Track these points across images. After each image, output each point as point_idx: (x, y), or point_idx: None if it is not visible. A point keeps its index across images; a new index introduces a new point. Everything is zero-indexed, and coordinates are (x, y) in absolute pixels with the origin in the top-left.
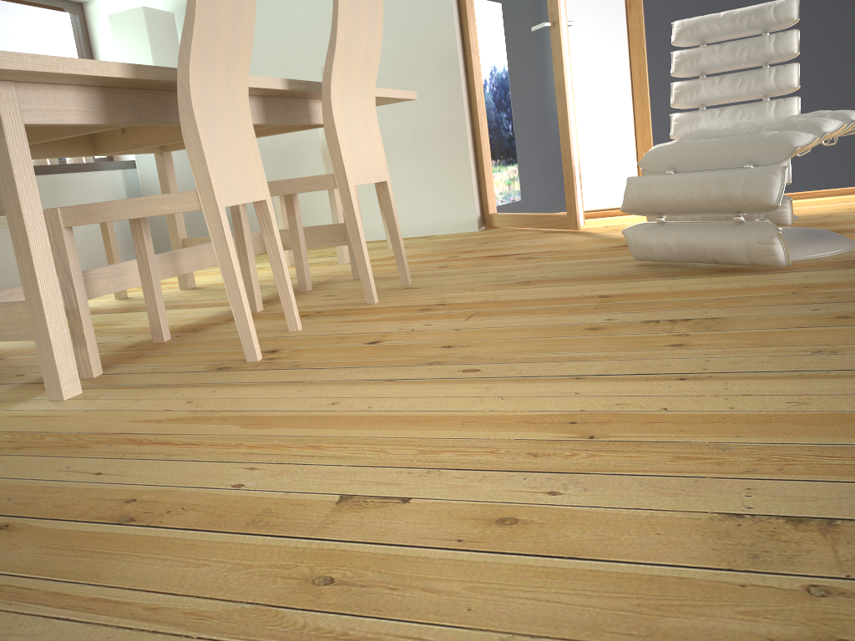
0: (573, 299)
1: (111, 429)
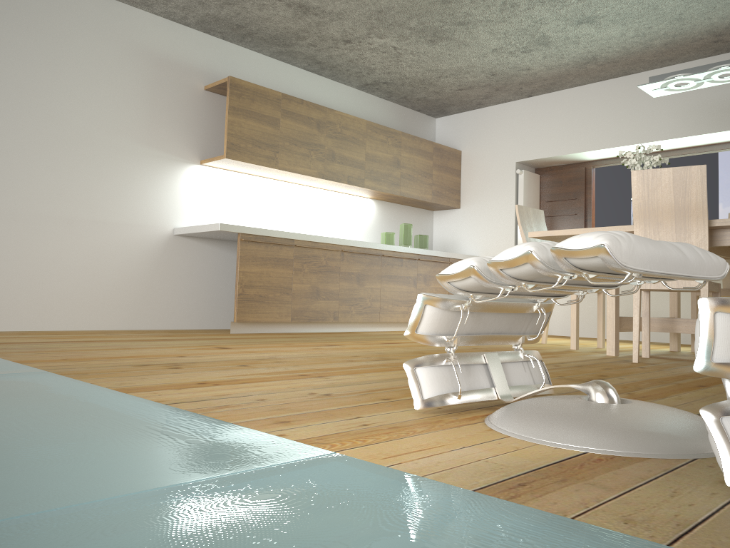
0: (706, 384)
1: (555, 354)
